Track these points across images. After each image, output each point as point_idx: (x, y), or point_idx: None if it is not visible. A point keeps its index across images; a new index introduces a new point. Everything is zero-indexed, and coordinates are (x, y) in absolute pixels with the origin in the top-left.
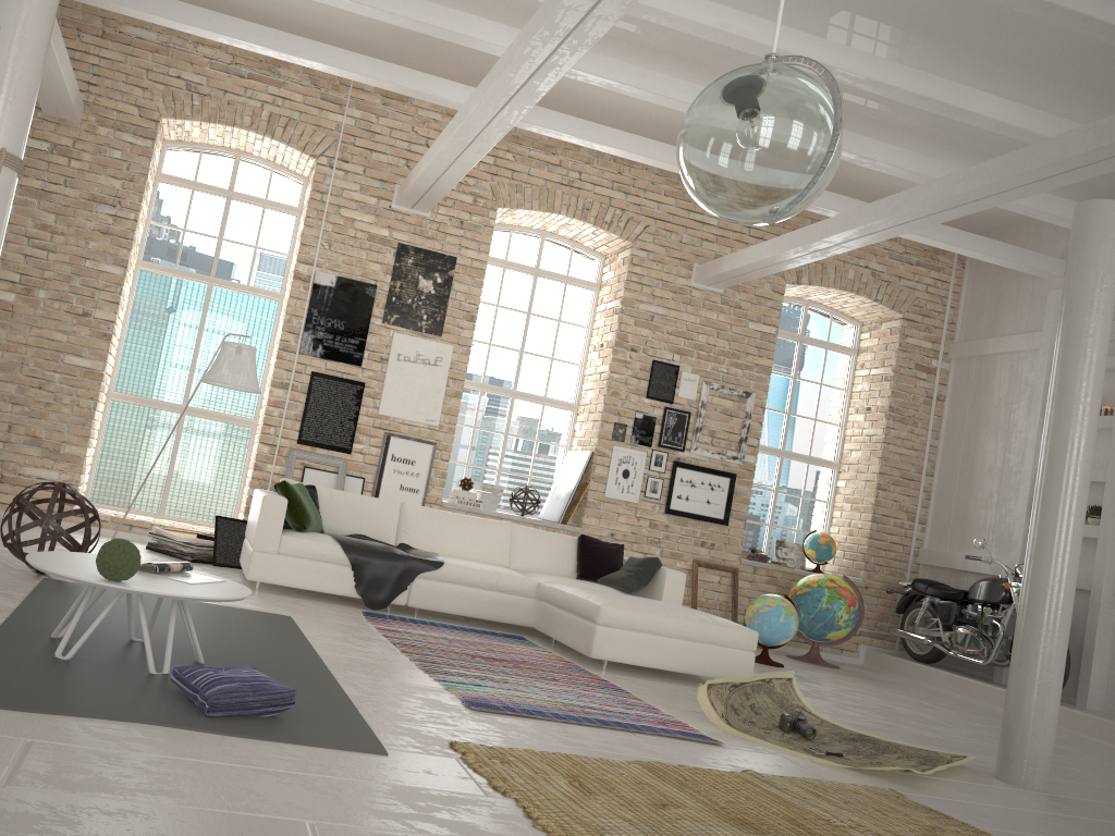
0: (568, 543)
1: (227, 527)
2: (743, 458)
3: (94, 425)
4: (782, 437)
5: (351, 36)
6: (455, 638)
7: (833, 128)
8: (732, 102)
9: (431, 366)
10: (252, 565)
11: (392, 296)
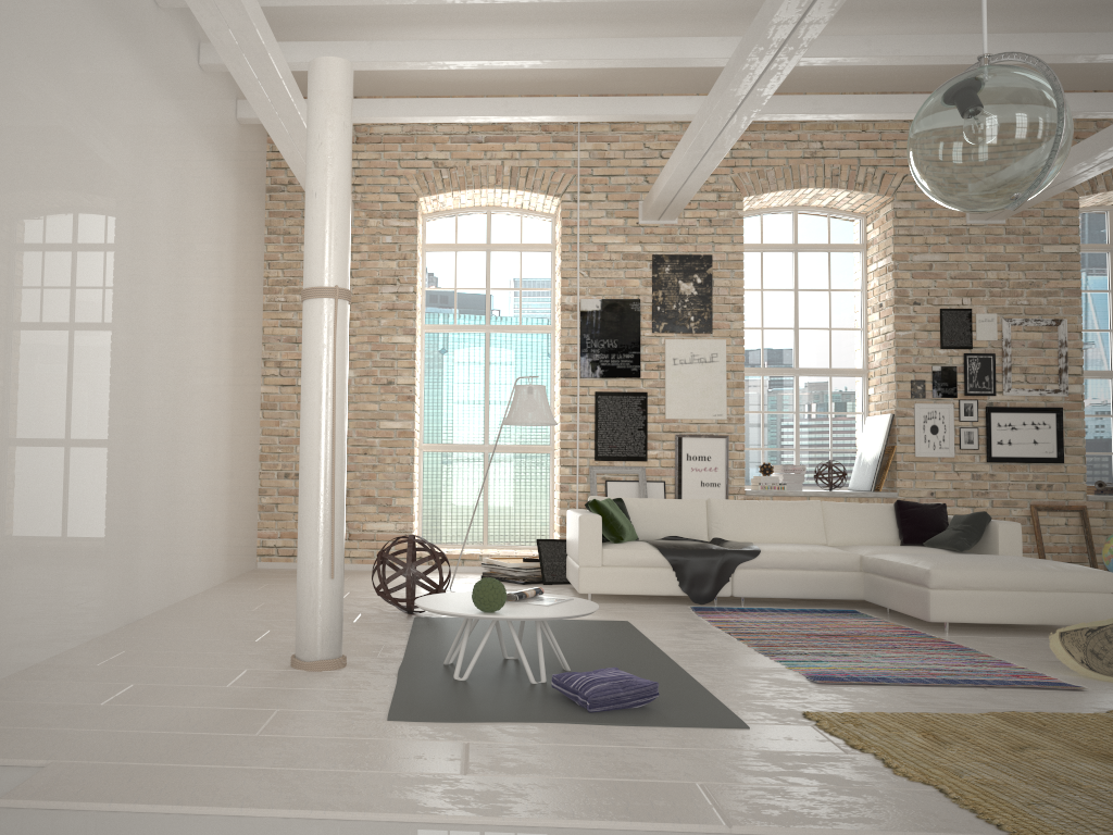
0: (885, 511)
1: (548, 548)
2: (1066, 390)
3: (414, 477)
4: (1110, 357)
5: (570, 79)
6: (786, 620)
7: (1057, 114)
8: (951, 115)
9: (708, 363)
10: (581, 580)
11: (656, 306)
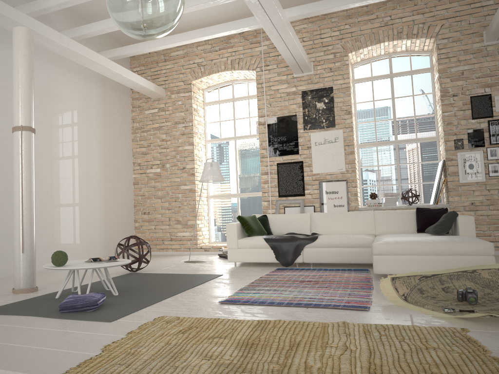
0: (410, 214)
1: None
2: None
3: (198, 210)
4: None
5: (249, 12)
6: (310, 274)
7: None
8: None
9: (333, 143)
10: (228, 255)
11: (305, 117)
